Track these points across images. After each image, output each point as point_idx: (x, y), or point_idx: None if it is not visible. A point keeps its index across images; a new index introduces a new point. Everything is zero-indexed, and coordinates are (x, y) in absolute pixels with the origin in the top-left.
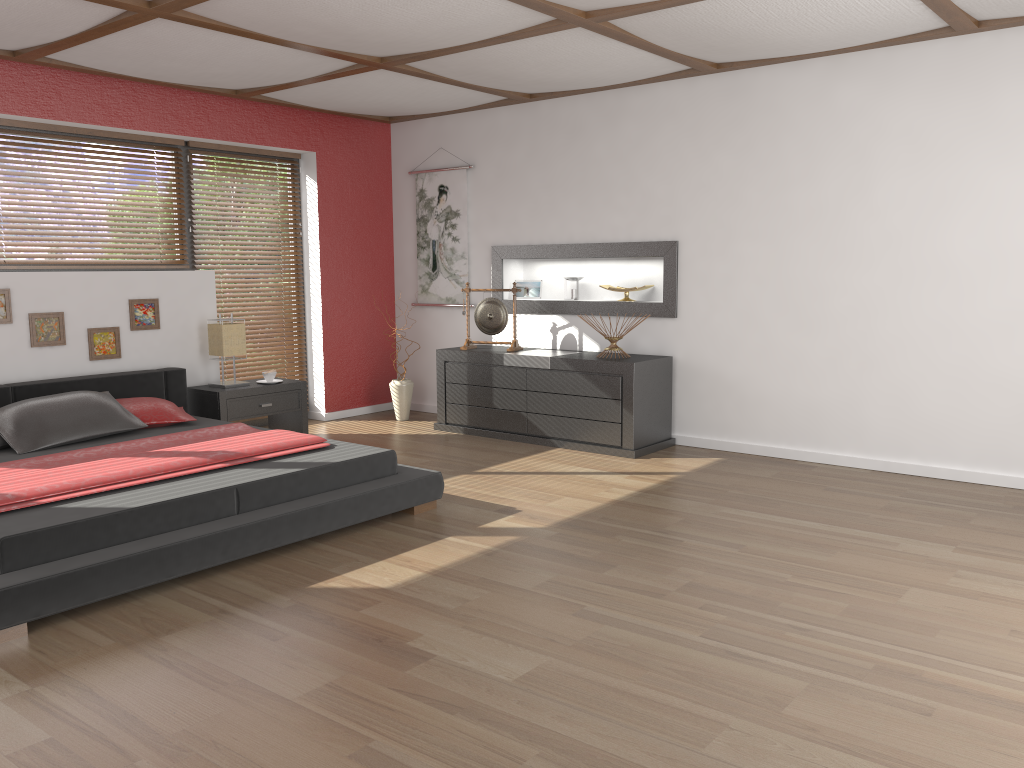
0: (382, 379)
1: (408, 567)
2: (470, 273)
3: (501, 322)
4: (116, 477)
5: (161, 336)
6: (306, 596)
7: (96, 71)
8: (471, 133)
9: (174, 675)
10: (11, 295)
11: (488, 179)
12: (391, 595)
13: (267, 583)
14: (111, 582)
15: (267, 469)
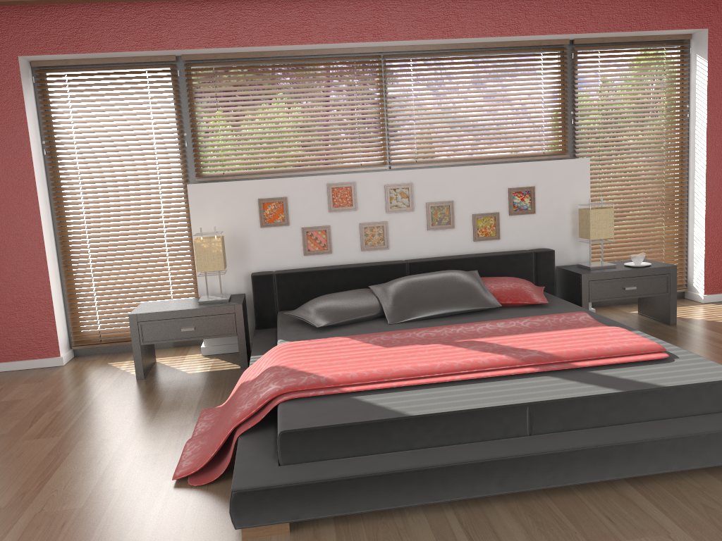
0: None
1: None
2: None
3: None
4: (420, 371)
5: (536, 220)
6: None
7: None
8: None
9: None
10: (413, 188)
11: None
12: None
13: (539, 539)
14: (370, 497)
15: (577, 383)
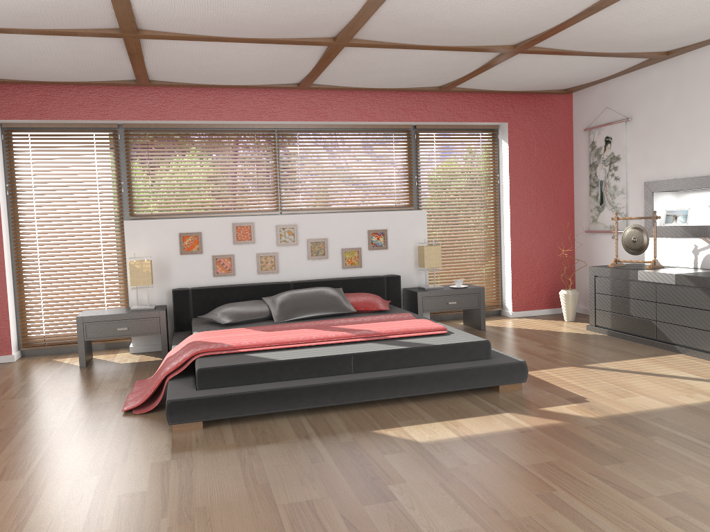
0: (561, 289)
1: (451, 430)
2: (628, 205)
3: (643, 244)
4: (290, 340)
5: (388, 254)
6: (363, 437)
7: (346, 88)
8: (629, 92)
9: (238, 471)
10: (297, 228)
11: (642, 127)
12: (417, 448)
13: (351, 423)
14: (253, 405)
15: (386, 345)
